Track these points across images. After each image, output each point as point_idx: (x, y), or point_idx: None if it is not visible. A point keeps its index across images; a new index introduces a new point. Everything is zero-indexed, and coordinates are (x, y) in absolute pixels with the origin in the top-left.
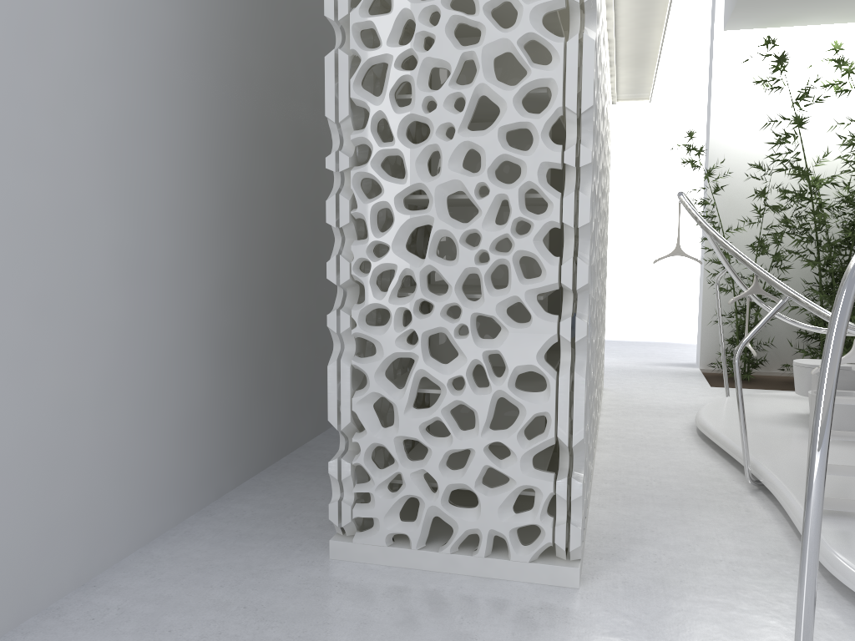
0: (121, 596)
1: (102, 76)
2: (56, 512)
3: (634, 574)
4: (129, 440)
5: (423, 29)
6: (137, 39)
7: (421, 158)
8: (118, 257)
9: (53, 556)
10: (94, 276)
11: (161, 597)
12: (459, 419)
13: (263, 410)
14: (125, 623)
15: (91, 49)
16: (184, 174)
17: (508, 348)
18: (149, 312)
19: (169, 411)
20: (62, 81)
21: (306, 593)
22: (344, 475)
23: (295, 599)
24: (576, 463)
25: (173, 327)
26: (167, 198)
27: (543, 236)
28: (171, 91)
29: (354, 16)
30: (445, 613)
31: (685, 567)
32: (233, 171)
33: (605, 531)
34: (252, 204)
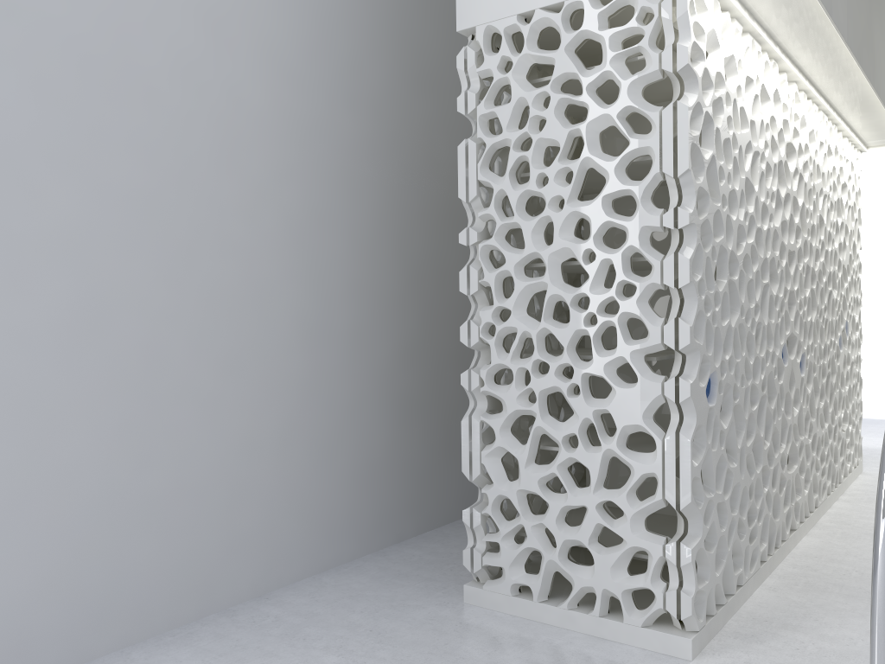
0: (282, 608)
1: (289, 179)
2: (237, 531)
3: (763, 657)
4: (307, 479)
5: (536, 113)
6: (322, 147)
7: (536, 229)
8: (300, 324)
9: (233, 567)
10: (278, 340)
11: (311, 613)
12: (614, 483)
13: (449, 466)
14: (275, 628)
15: (280, 159)
16: (366, 254)
17: (616, 407)
18: (328, 371)
19: (346, 458)
20: (254, 187)
21: (428, 627)
22: (475, 523)
23: (415, 630)
24: (692, 529)
25: (352, 385)
26: (348, 274)
27: (649, 298)
28: (354, 185)
29: (480, 109)
30: (541, 661)
31: (829, 659)
32: (418, 249)
33: (760, 613)
34: (439, 277)
